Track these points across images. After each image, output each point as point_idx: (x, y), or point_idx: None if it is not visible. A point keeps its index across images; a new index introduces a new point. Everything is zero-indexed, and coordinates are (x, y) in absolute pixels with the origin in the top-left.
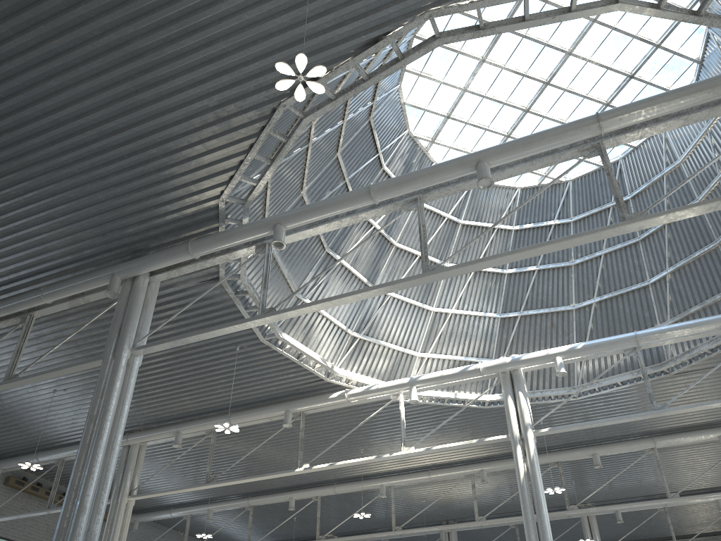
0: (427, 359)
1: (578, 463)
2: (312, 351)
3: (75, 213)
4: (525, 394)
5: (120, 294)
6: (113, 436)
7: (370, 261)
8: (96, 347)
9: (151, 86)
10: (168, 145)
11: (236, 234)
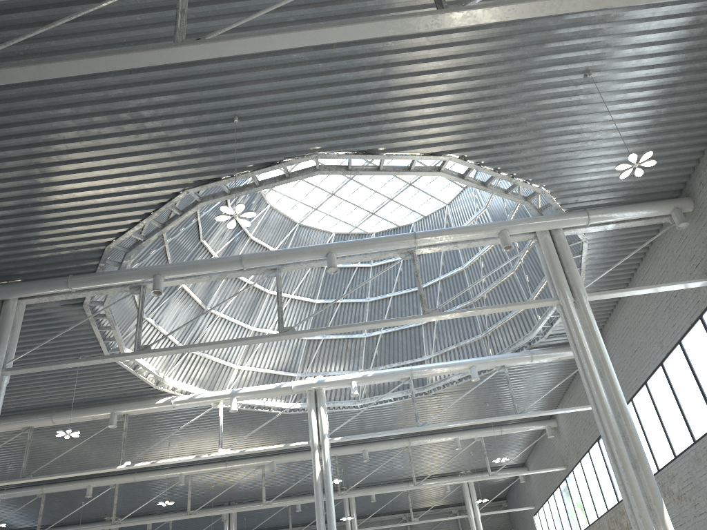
0: (243, 371)
1: (349, 455)
2: (147, 362)
3: None
4: (325, 409)
5: None
6: None
7: (206, 286)
8: None
9: (75, 161)
10: (74, 203)
11: (117, 277)
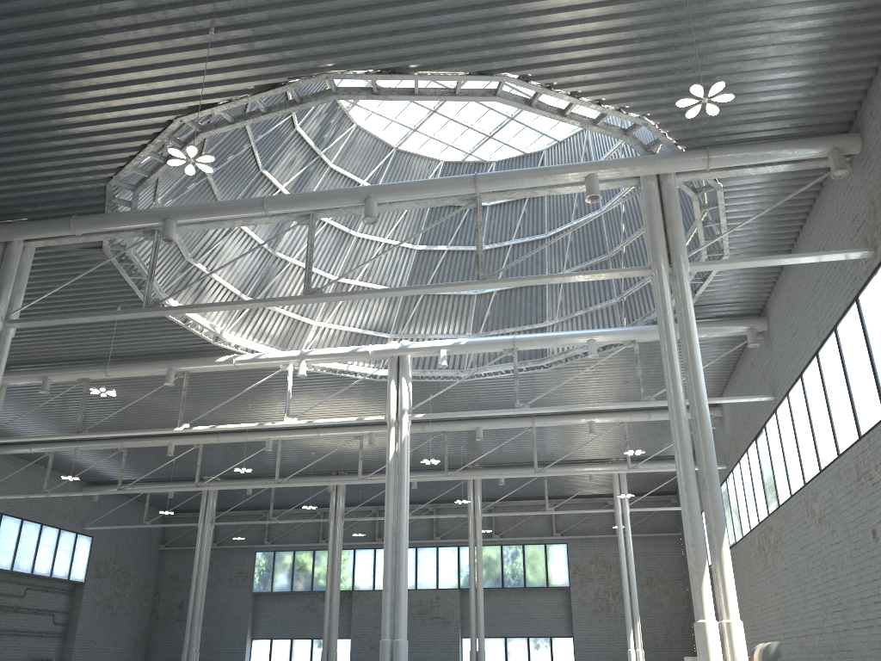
0: (324, 329)
1: (466, 431)
2: (201, 315)
3: None
4: (408, 380)
5: None
6: None
7: (273, 226)
8: None
9: (39, 83)
10: (54, 132)
11: (124, 221)
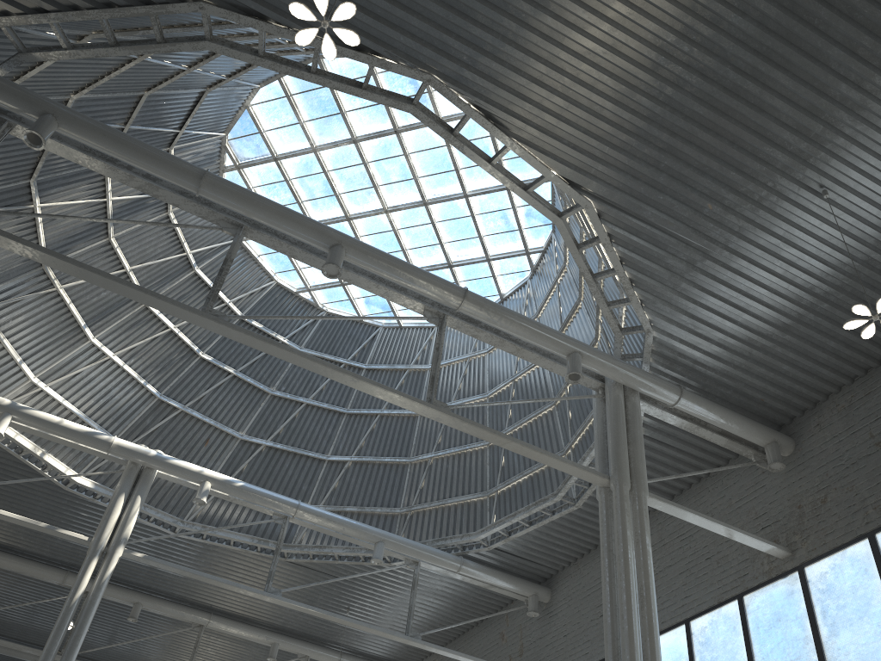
0: (39, 391)
1: (105, 604)
2: None
3: None
4: (143, 503)
5: None
6: None
7: (68, 234)
8: None
9: None
10: None
11: None
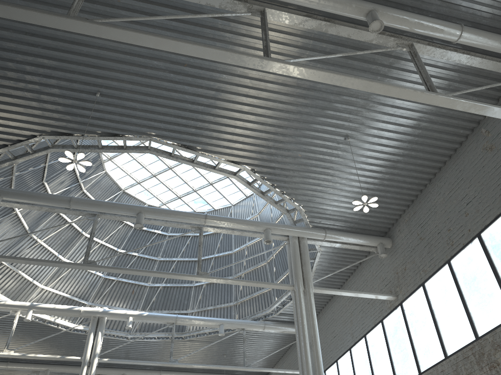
0: (46, 291)
1: None
2: None
3: None
4: (102, 334)
5: None
6: None
7: (36, 217)
8: None
9: None
10: None
11: None
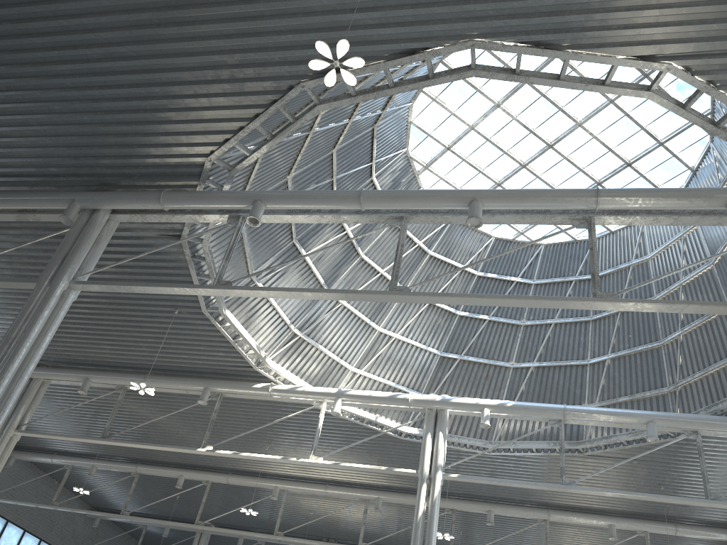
0: (359, 376)
1: (471, 515)
2: (250, 336)
3: (53, 127)
4: (445, 436)
5: (75, 222)
6: (26, 364)
7: (332, 265)
8: (30, 269)
9: (175, 24)
10: (173, 88)
11: (214, 198)
